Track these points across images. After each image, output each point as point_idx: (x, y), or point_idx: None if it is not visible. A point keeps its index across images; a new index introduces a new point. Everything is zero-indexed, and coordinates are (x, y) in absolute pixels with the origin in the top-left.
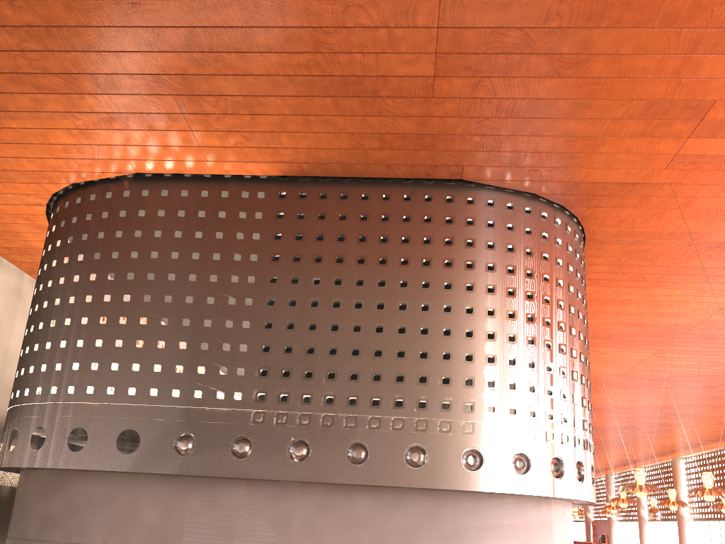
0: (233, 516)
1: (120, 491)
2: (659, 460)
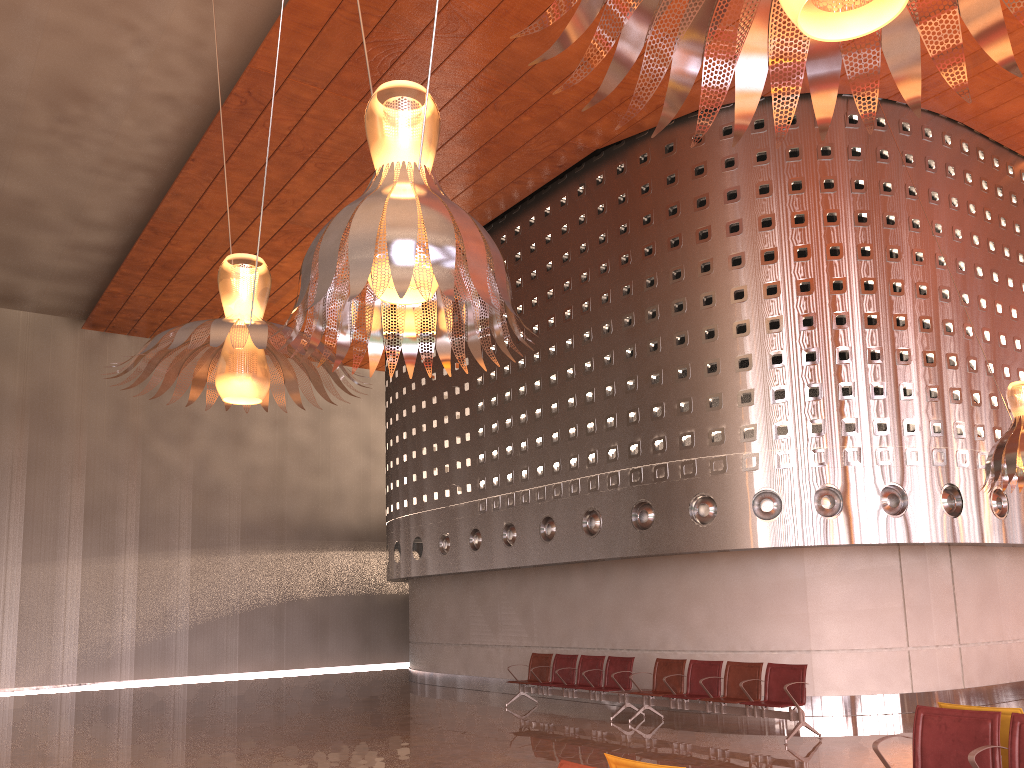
0: (496, 608)
1: (434, 593)
2: None
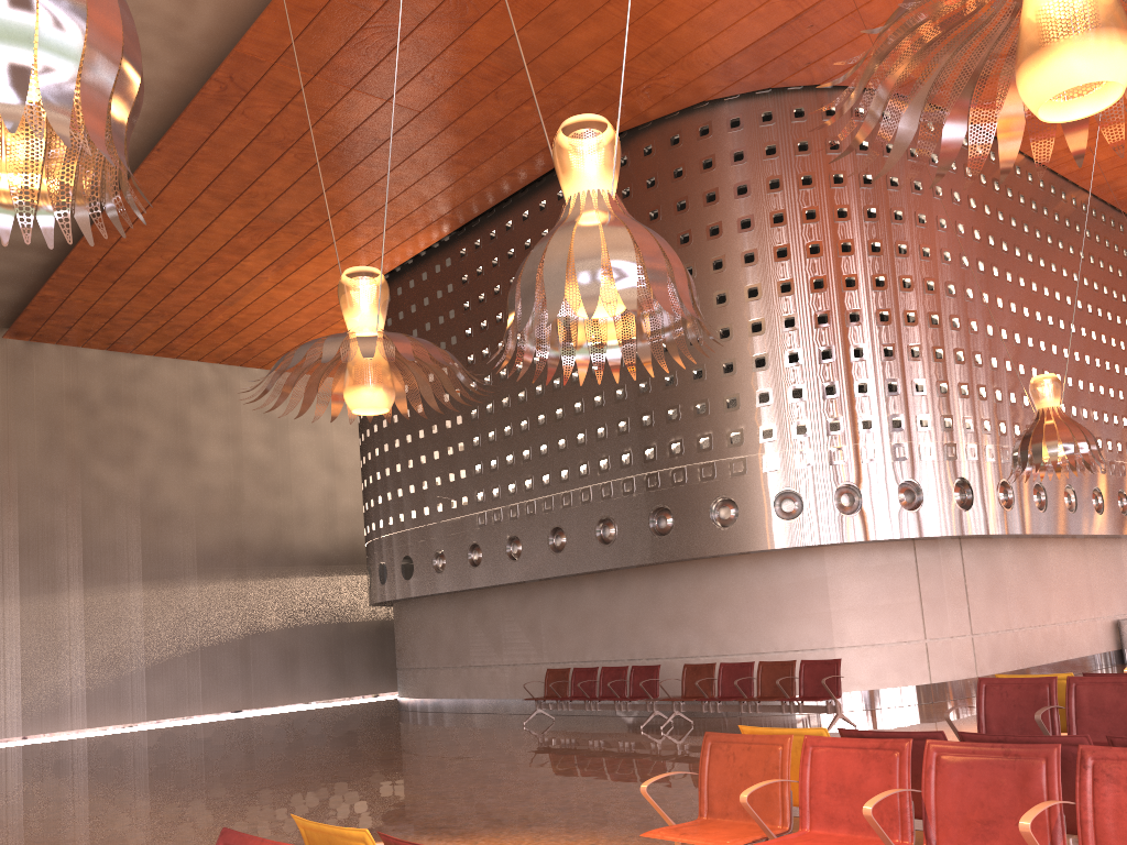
0: (499, 626)
1: (426, 615)
2: None
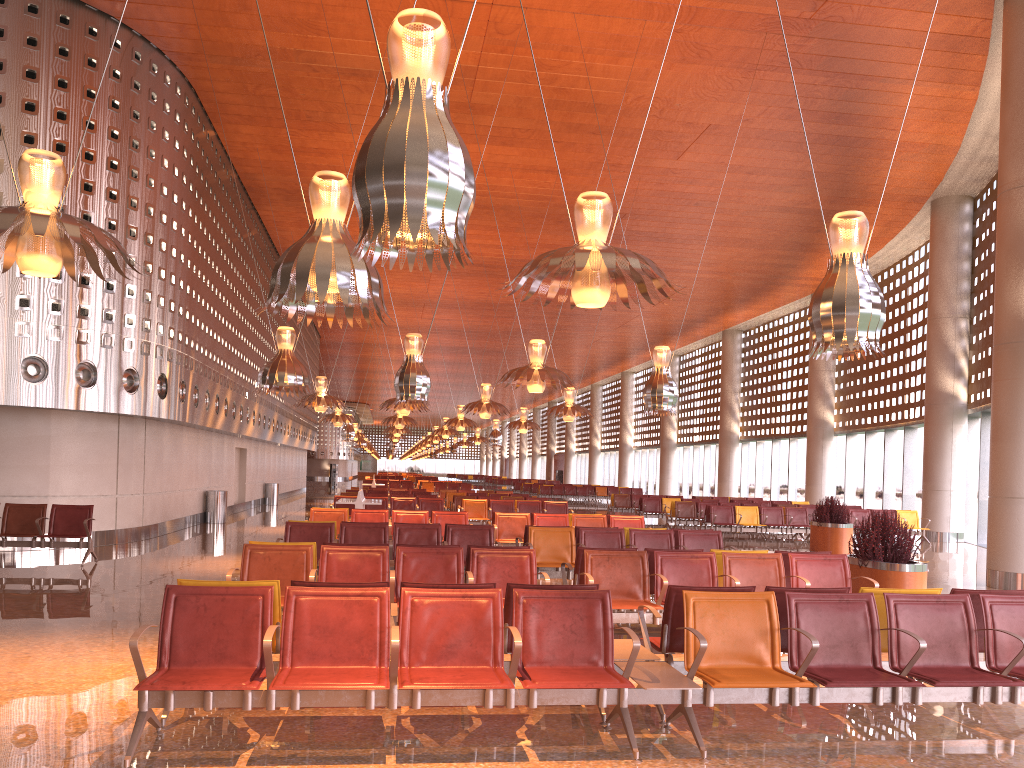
0: None
1: None
2: (607, 376)
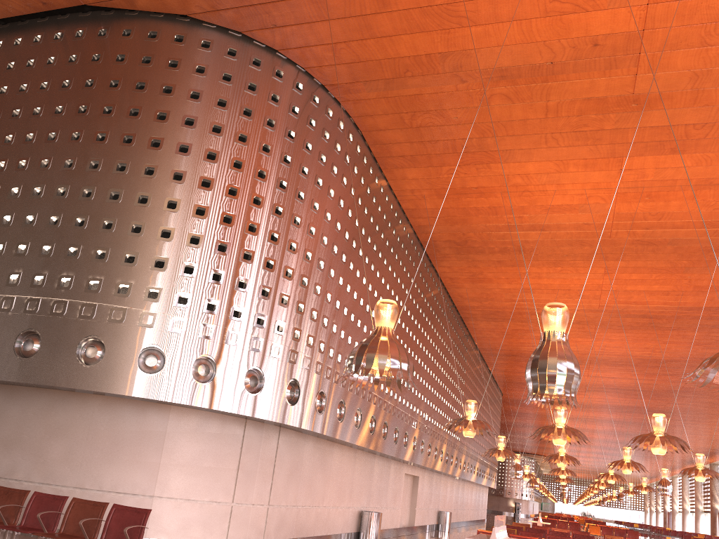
0: None
1: None
2: None
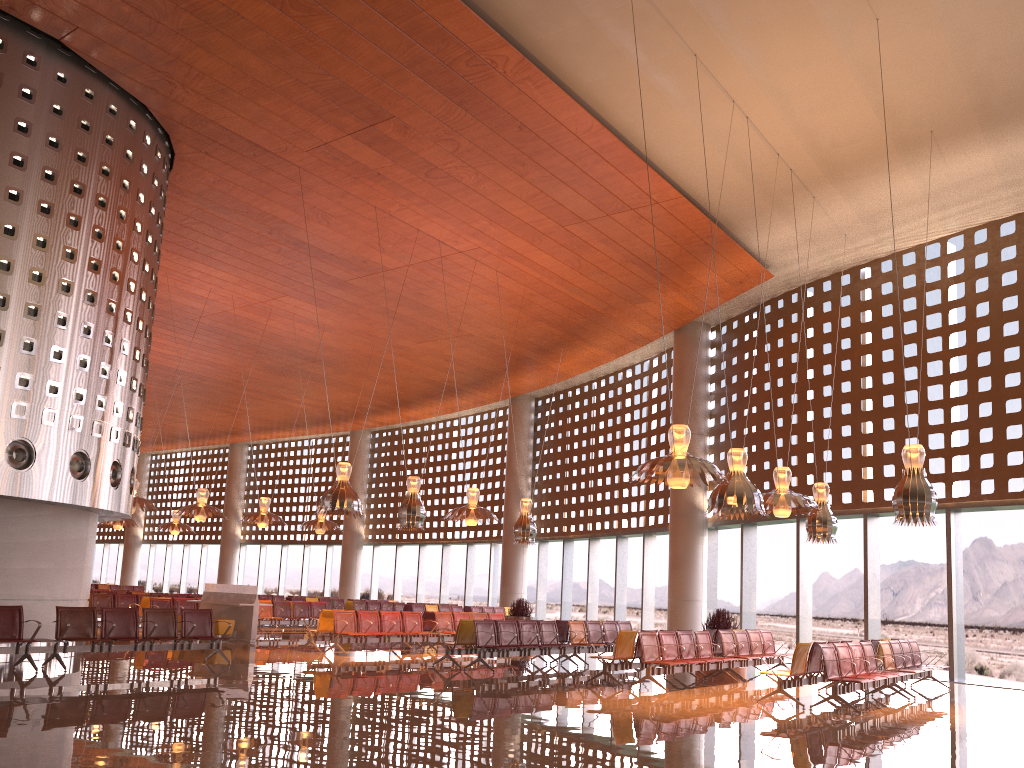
0: None
1: None
2: None
